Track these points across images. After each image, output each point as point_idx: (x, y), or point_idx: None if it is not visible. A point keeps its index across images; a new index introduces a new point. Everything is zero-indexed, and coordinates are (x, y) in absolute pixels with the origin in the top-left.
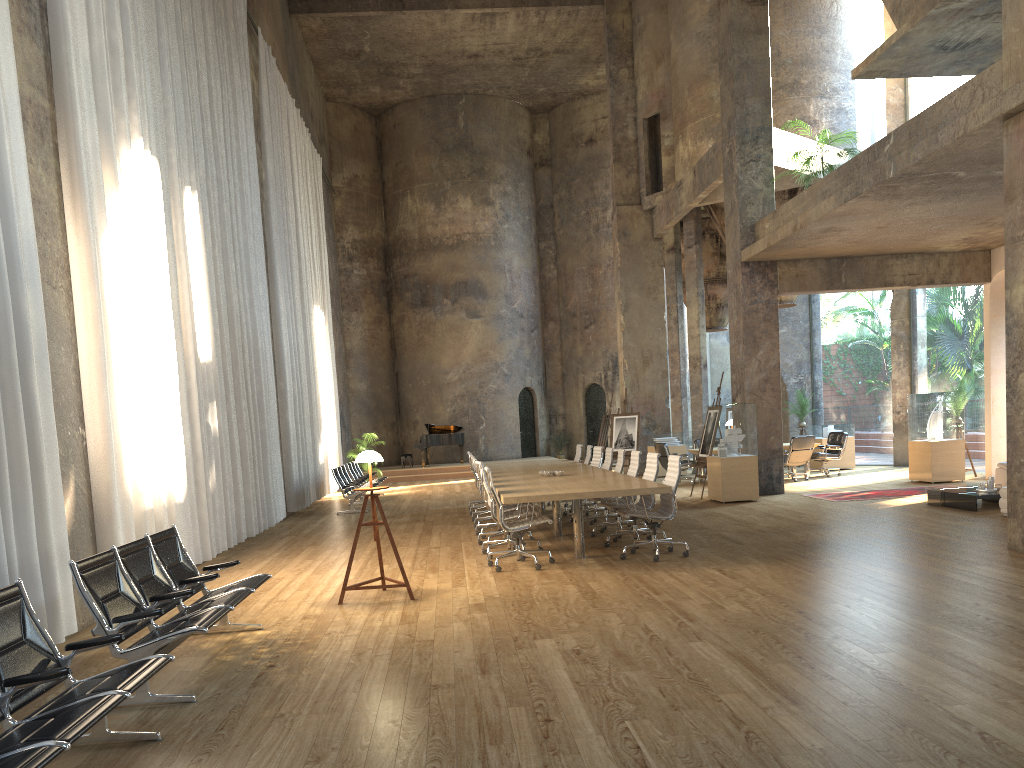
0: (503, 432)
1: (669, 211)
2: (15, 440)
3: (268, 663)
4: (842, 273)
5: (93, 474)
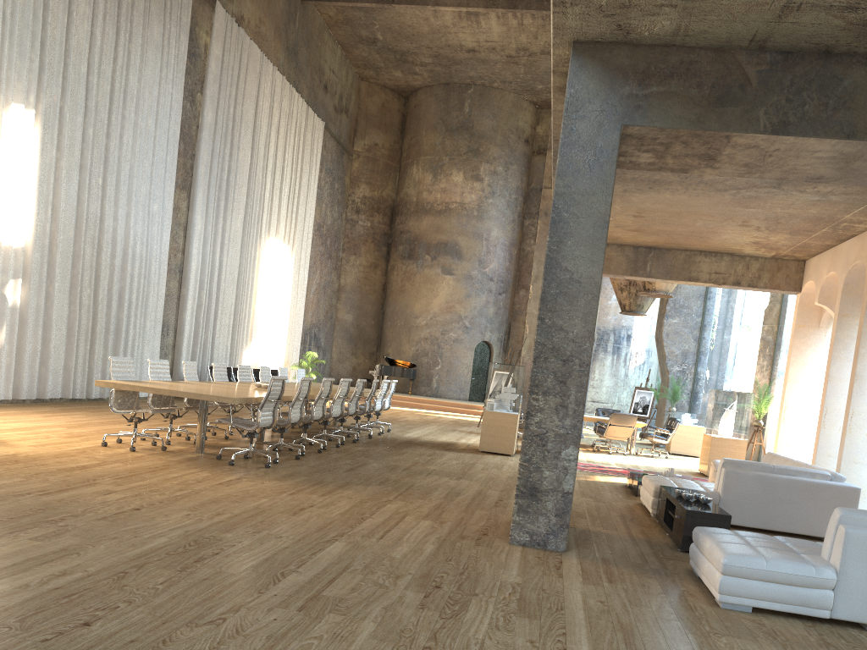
0: (455, 375)
1: None
2: None
3: None
4: (648, 262)
5: None
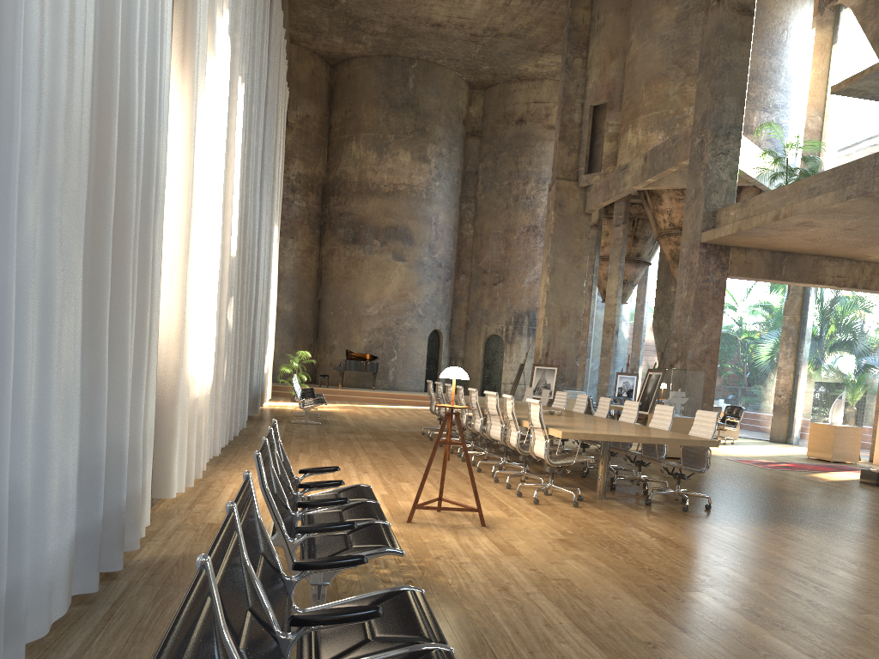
0: (411, 367)
1: (608, 190)
2: (140, 300)
3: None
4: (783, 266)
5: (162, 352)
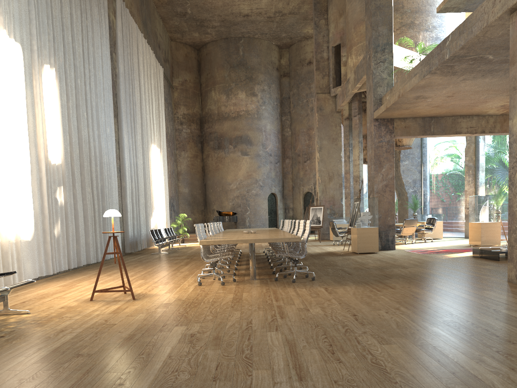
0: (259, 216)
1: (343, 96)
2: None
3: (2, 335)
4: (431, 126)
5: None
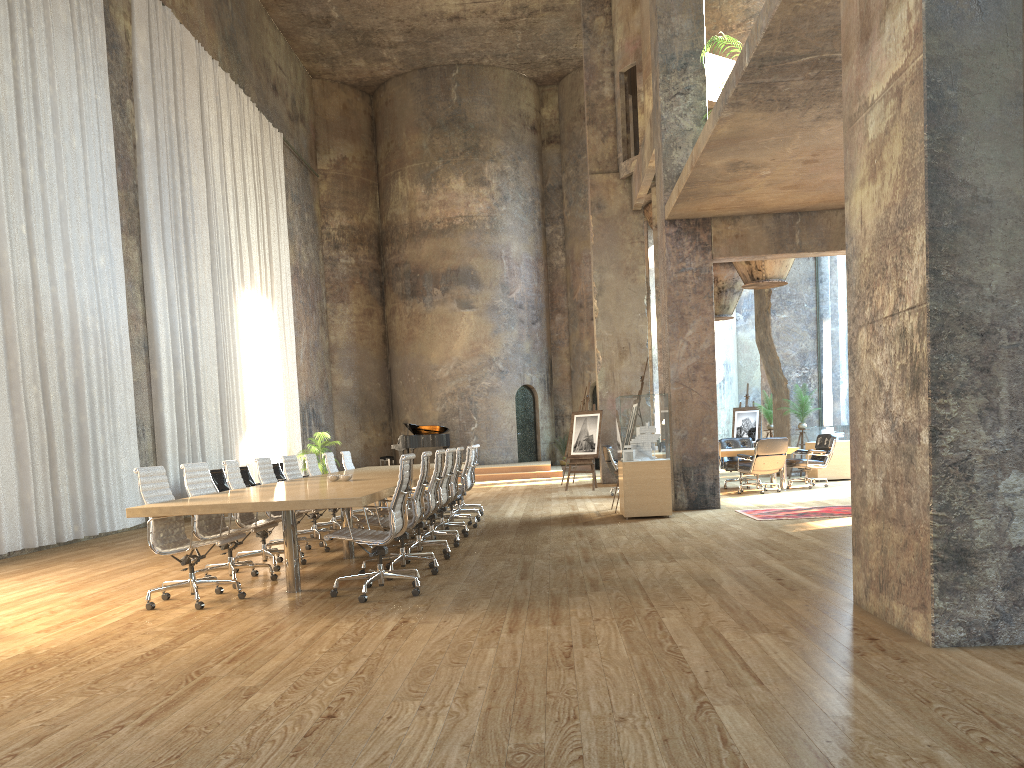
0: (497, 434)
1: (639, 176)
2: None
3: None
4: (796, 232)
5: None
